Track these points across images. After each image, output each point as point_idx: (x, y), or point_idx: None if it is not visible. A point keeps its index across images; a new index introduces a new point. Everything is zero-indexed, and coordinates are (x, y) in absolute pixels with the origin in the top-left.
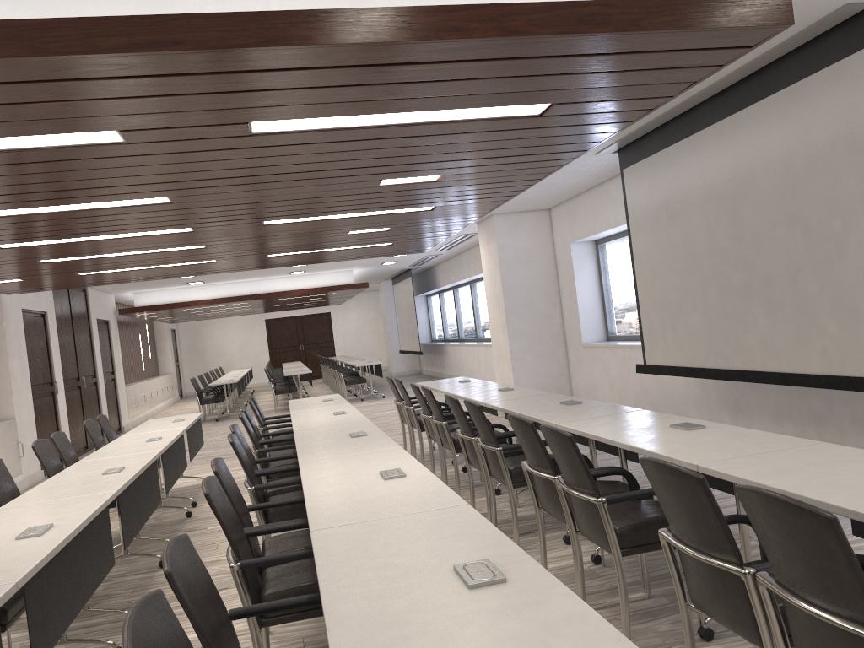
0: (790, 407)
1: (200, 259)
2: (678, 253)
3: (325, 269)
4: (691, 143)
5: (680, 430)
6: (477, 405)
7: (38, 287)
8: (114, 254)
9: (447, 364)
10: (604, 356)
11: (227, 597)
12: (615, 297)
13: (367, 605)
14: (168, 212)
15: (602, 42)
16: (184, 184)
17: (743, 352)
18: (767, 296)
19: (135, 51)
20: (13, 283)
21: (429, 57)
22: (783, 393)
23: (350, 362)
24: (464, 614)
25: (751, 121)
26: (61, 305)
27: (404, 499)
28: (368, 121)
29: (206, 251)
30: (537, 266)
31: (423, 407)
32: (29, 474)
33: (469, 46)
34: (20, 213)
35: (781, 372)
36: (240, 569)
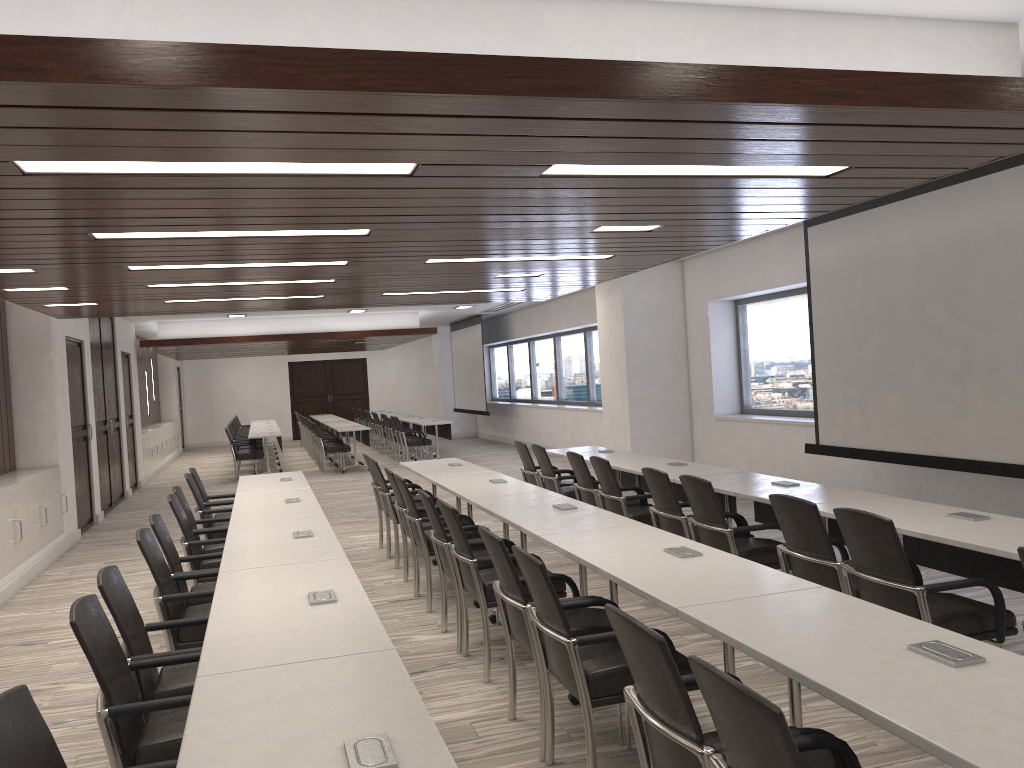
0: (986, 499)
1: (311, 293)
2: (876, 325)
3: (389, 309)
4: (905, 208)
5: (964, 520)
6: (708, 482)
7: (103, 312)
8: (232, 283)
9: (517, 428)
10: (743, 431)
11: (434, 681)
12: (755, 365)
13: (862, 679)
14: (351, 244)
15: (966, 117)
16: (408, 218)
17: (954, 438)
18: (991, 380)
19: (543, 95)
20: (84, 306)
21: (797, 119)
22: (979, 484)
23: (407, 419)
24: (984, 690)
25: (988, 191)
26: (93, 334)
27: (738, 579)
28: (663, 170)
29: (330, 285)
30: (665, 324)
31: (585, 480)
32: (68, 533)
33: (845, 112)
34: (202, 236)
35: (1002, 462)
36: (577, 646)
